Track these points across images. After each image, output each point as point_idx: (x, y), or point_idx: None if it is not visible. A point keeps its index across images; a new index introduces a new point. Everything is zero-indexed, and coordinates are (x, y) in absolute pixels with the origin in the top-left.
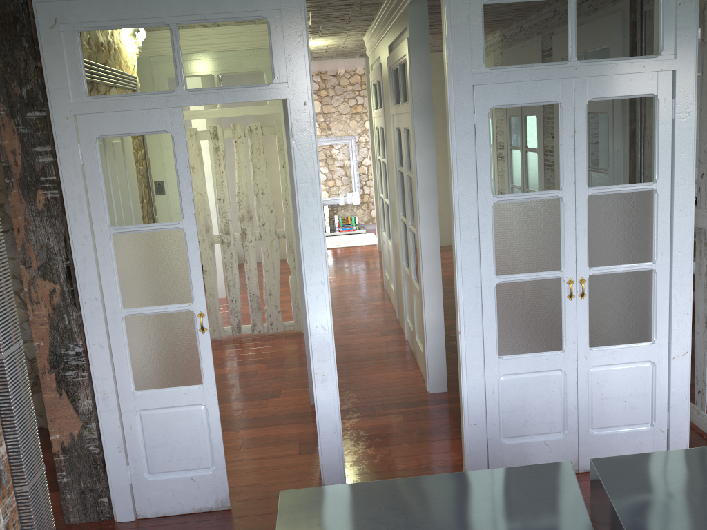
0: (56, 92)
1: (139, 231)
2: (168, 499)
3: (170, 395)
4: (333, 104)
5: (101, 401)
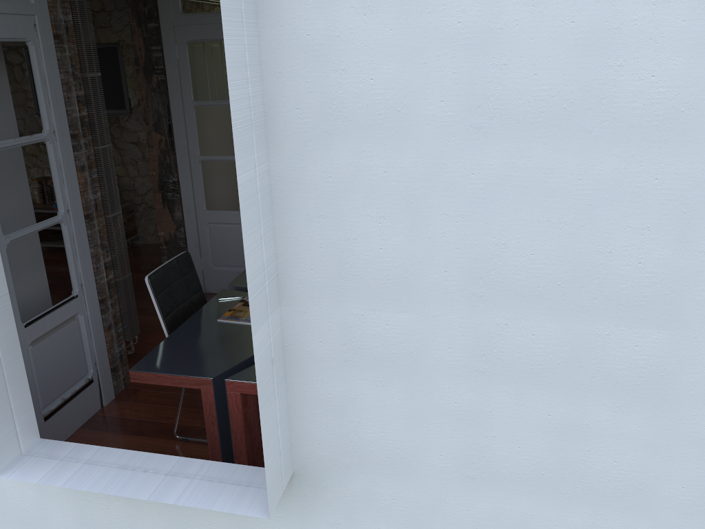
0: (164, 11)
1: (210, 105)
2: (224, 283)
3: (226, 216)
4: None
5: (186, 214)
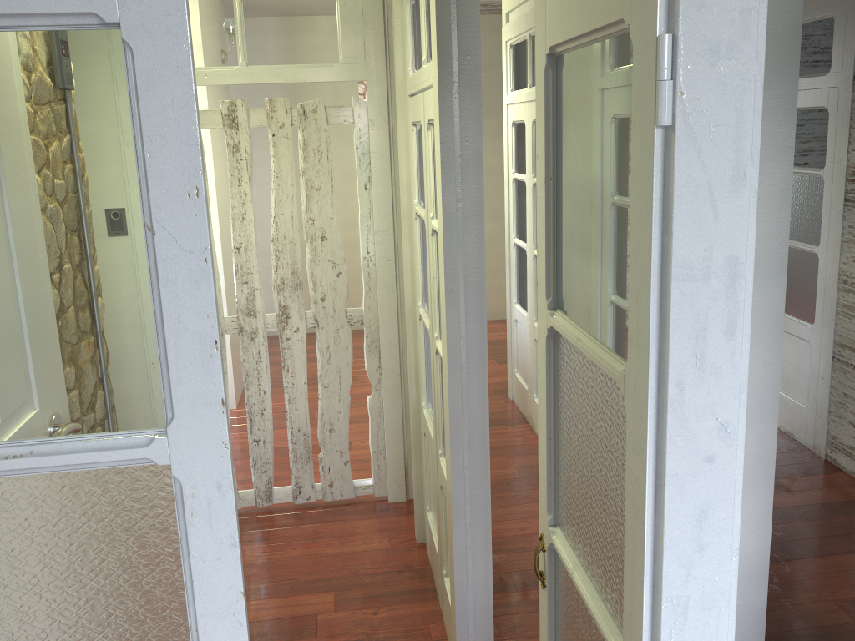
0: None
1: None
2: None
3: None
4: None
5: None
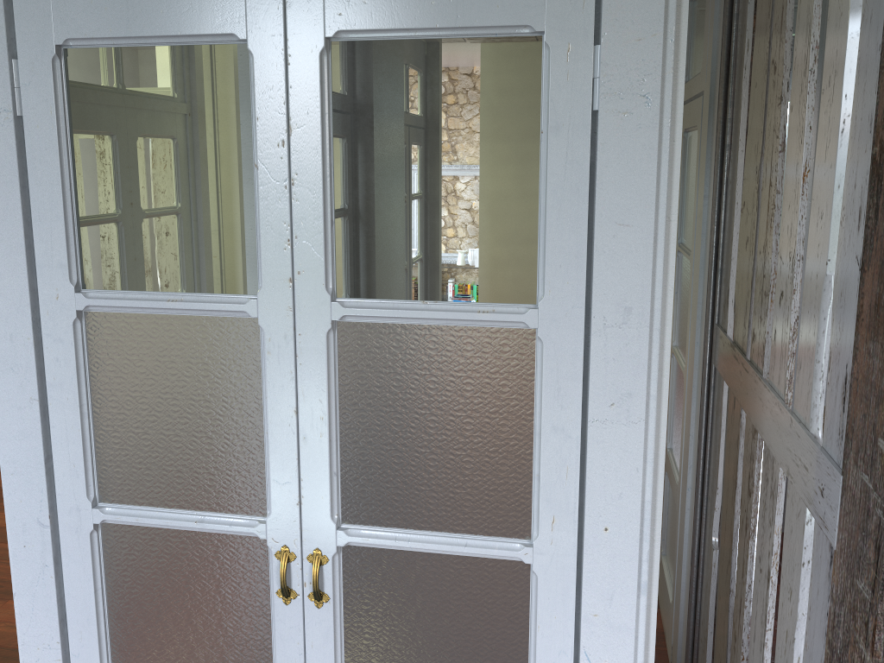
0: None
1: None
2: None
3: None
4: None
5: None
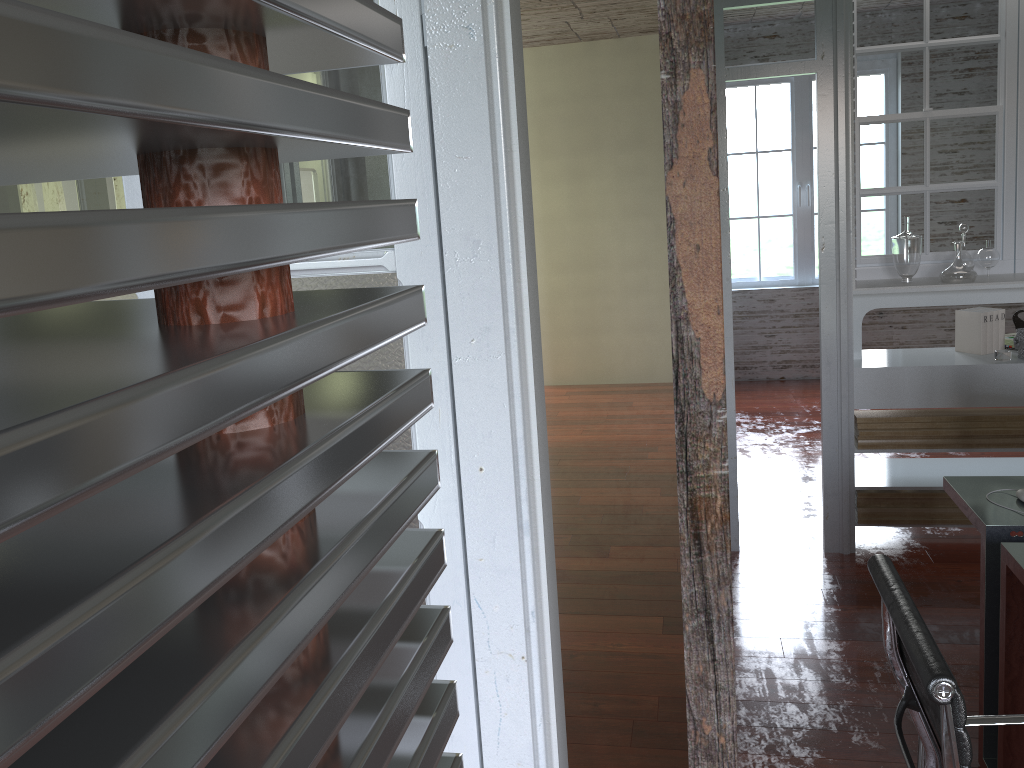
0: None
1: None
2: None
3: None
4: None
5: None
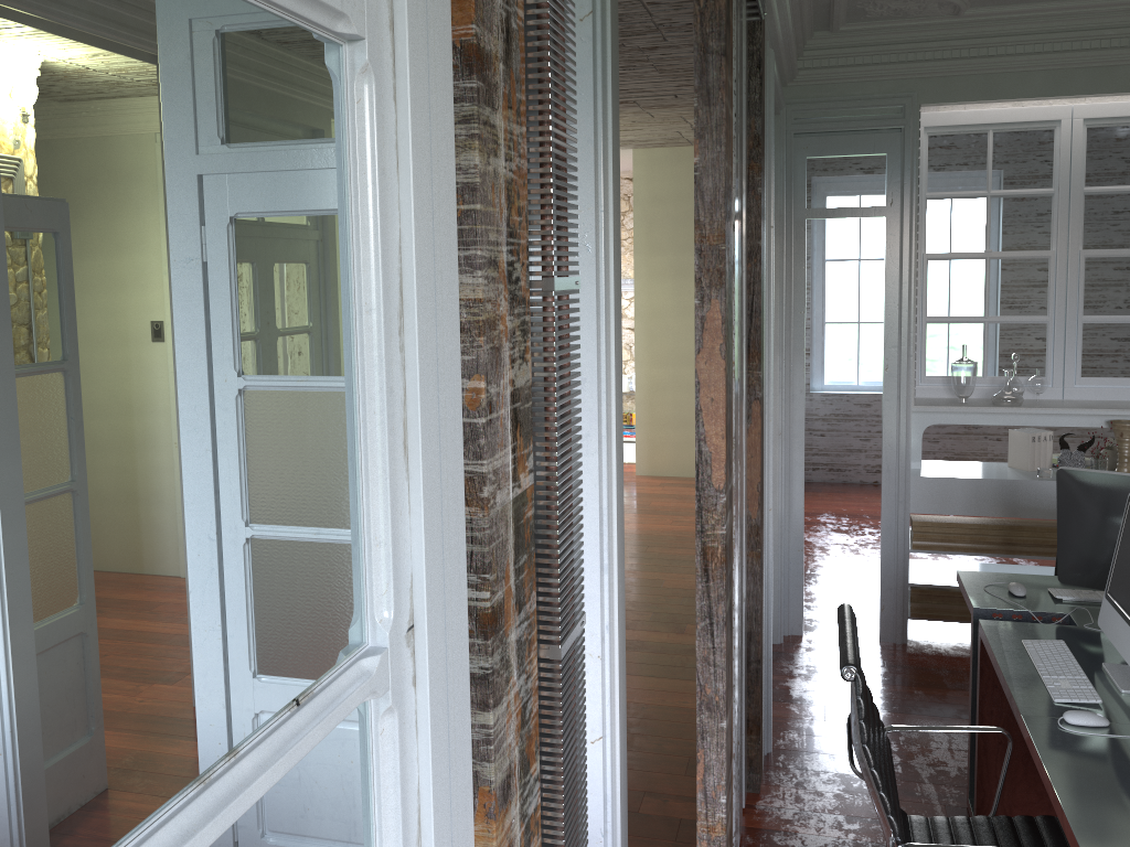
0: None
1: None
2: None
3: None
4: (626, 225)
5: None
